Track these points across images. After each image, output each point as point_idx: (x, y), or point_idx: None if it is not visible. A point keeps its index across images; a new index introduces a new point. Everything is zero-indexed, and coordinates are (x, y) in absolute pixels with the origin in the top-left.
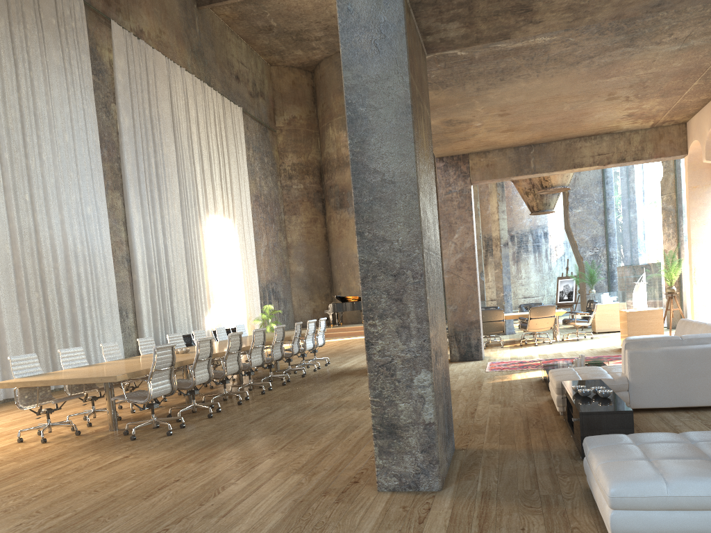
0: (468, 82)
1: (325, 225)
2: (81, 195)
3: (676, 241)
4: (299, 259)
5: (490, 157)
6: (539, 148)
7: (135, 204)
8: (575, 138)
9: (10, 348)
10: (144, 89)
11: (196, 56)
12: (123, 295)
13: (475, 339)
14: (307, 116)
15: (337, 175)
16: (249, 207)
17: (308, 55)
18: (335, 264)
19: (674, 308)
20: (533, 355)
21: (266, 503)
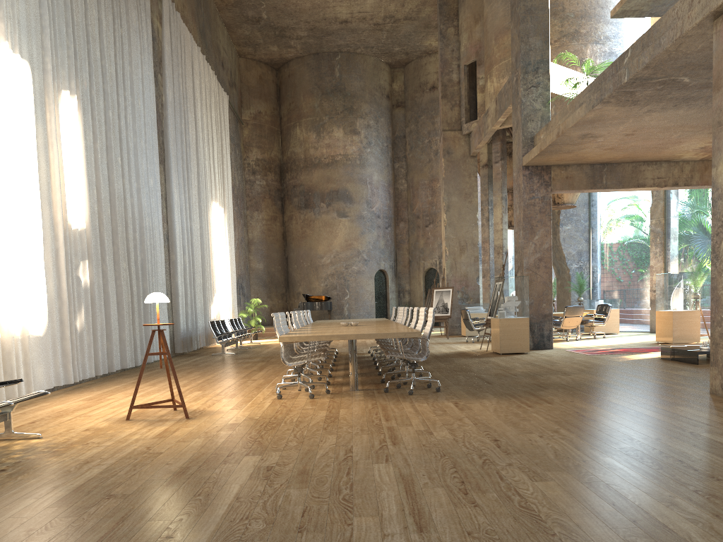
0: (651, 104)
1: (283, 224)
2: (148, 165)
3: (663, 259)
4: (259, 256)
5: (569, 170)
6: (611, 167)
7: (174, 181)
8: (640, 162)
9: (112, 319)
10: (179, 63)
11: (201, 36)
12: (165, 275)
13: (548, 330)
14: (271, 113)
15: (303, 175)
16: (231, 198)
17: (281, 53)
18: (295, 264)
19: None
20: (591, 346)
21: (716, 419)
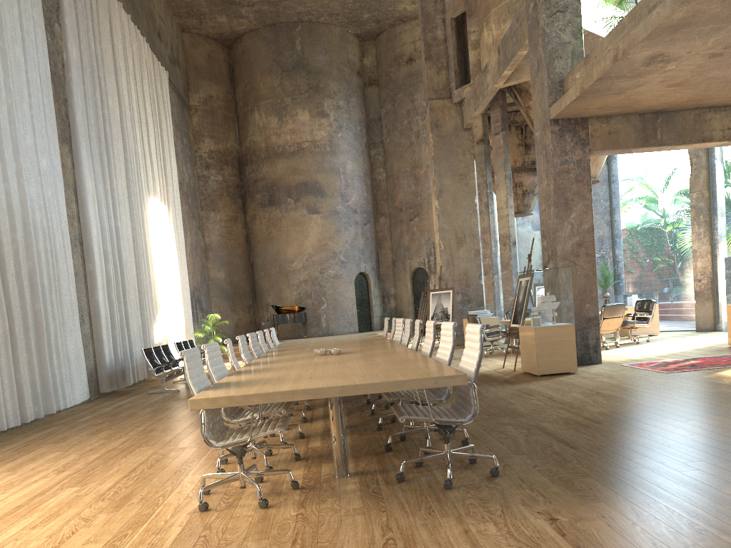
0: None
1: (245, 225)
2: (36, 139)
3: (709, 241)
4: (219, 263)
5: (613, 123)
6: (667, 116)
7: (87, 166)
8: (705, 108)
9: None
10: (88, 15)
11: None
12: (78, 291)
13: (594, 338)
14: (224, 97)
15: (265, 168)
16: (178, 195)
17: (232, 25)
18: (262, 271)
19: (705, 310)
20: (649, 357)
21: None
